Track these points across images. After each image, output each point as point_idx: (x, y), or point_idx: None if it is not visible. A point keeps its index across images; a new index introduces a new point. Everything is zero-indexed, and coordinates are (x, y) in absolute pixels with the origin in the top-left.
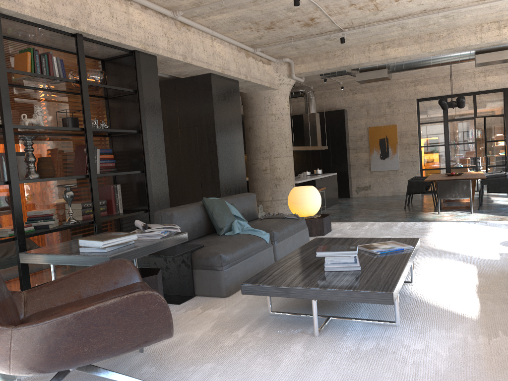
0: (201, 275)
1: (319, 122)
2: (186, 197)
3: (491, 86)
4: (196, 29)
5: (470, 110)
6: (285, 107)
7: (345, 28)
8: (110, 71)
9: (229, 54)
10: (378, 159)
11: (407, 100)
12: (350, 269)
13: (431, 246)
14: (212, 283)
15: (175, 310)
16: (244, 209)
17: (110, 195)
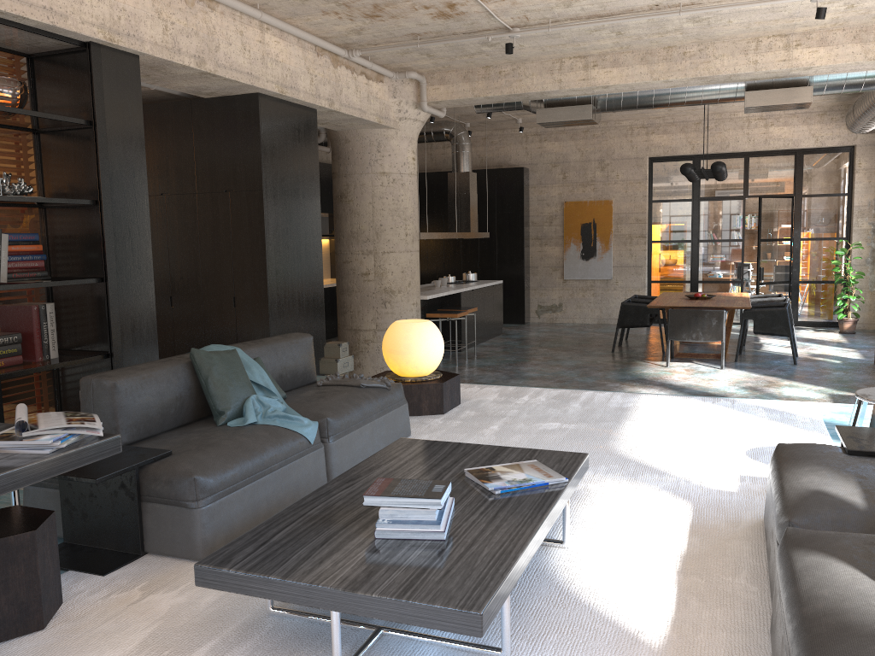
0: (158, 515)
1: (475, 188)
2: (206, 322)
3: (776, 143)
4: (229, 8)
5: (738, 183)
6: (409, 161)
7: (515, 26)
8: (45, 79)
9: (297, 60)
10: (578, 259)
11: (633, 159)
12: (426, 537)
13: (626, 451)
14: (177, 531)
15: (89, 592)
16: (284, 366)
17: (31, 325)
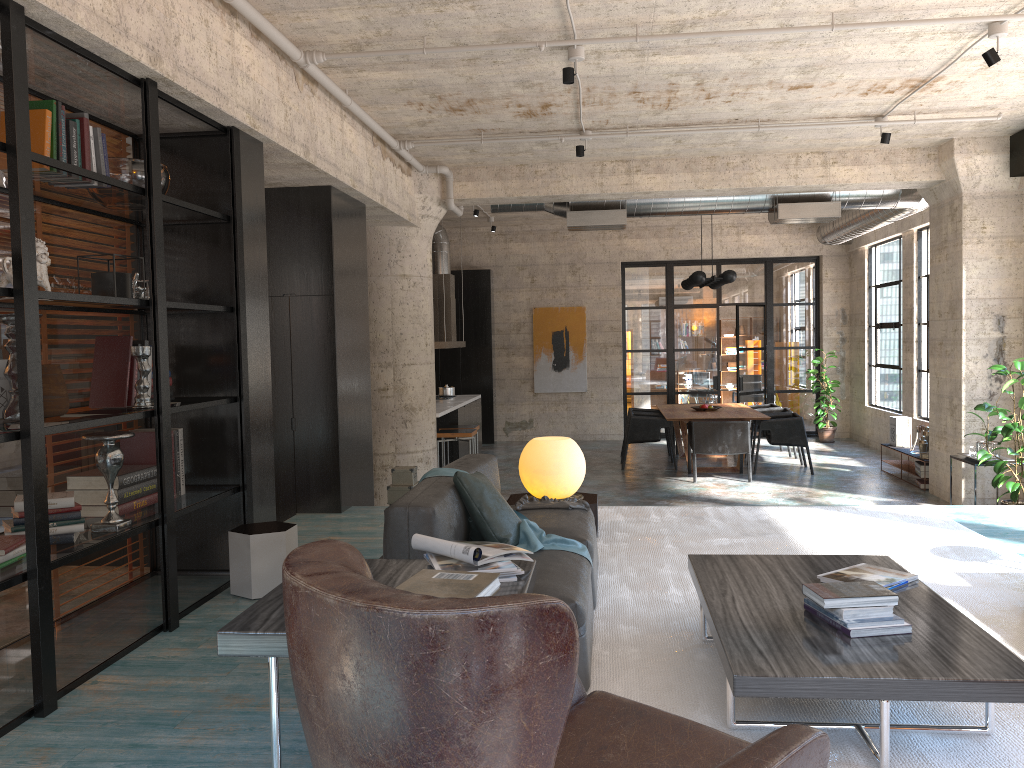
0: None
1: (454, 292)
2: None
3: (748, 252)
4: (323, 92)
5: (711, 291)
6: (428, 263)
7: (588, 129)
8: None
9: (362, 150)
10: (550, 370)
11: (606, 264)
12: (895, 632)
13: None
14: None
15: None
16: None
17: None
